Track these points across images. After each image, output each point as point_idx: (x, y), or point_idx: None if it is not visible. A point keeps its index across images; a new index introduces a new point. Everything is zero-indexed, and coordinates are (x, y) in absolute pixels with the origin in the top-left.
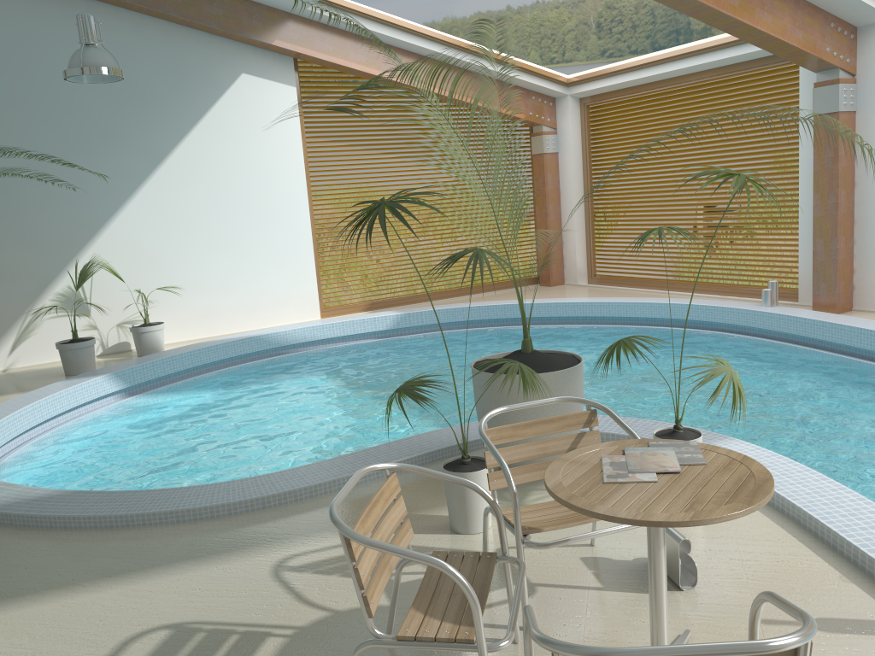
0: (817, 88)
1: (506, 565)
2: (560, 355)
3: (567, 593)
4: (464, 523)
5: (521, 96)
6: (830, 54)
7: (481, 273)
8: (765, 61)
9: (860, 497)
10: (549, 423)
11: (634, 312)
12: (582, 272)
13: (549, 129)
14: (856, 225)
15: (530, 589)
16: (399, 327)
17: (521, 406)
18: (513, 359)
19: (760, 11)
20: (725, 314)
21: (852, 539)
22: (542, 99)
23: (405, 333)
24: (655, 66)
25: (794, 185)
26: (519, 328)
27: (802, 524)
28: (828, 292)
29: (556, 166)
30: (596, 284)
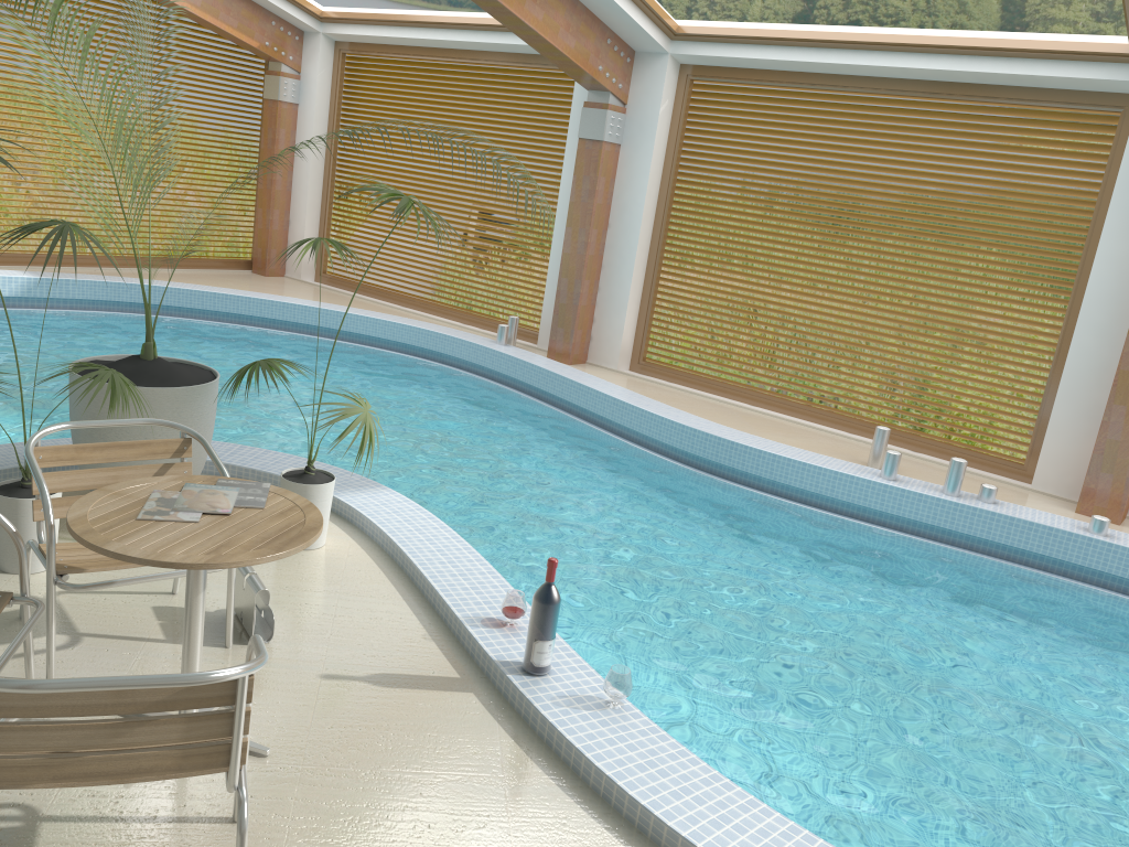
0: (586, 108)
1: (25, 608)
2: (193, 369)
3: (119, 644)
4: (14, 560)
5: (257, 16)
6: (602, 74)
7: (61, 255)
8: (545, 60)
9: (479, 558)
10: (127, 448)
11: (356, 327)
12: (309, 265)
13: (291, 71)
14: (603, 270)
15: (74, 640)
16: (31, 296)
17: (95, 424)
18: (127, 365)
19: (531, 3)
20: (456, 347)
21: (449, 598)
22: (285, 28)
23: (40, 306)
24: (428, 28)
25: (555, 212)
26: (207, 324)
27: (415, 582)
28: (565, 339)
29: (294, 122)
30: (325, 283)
